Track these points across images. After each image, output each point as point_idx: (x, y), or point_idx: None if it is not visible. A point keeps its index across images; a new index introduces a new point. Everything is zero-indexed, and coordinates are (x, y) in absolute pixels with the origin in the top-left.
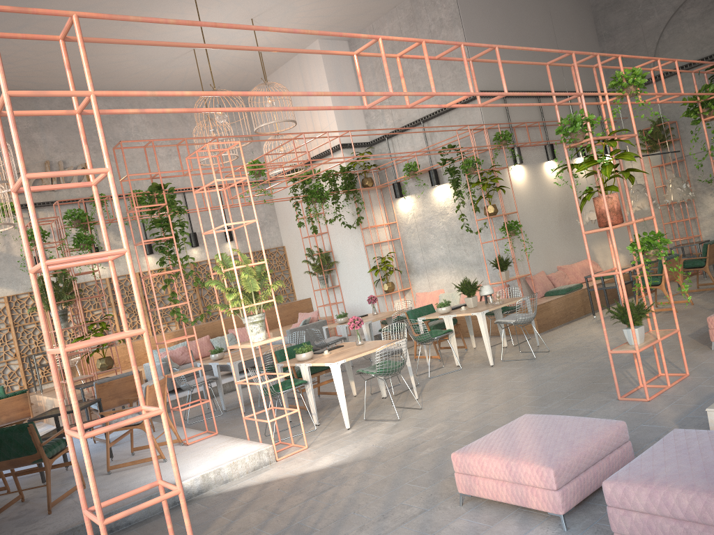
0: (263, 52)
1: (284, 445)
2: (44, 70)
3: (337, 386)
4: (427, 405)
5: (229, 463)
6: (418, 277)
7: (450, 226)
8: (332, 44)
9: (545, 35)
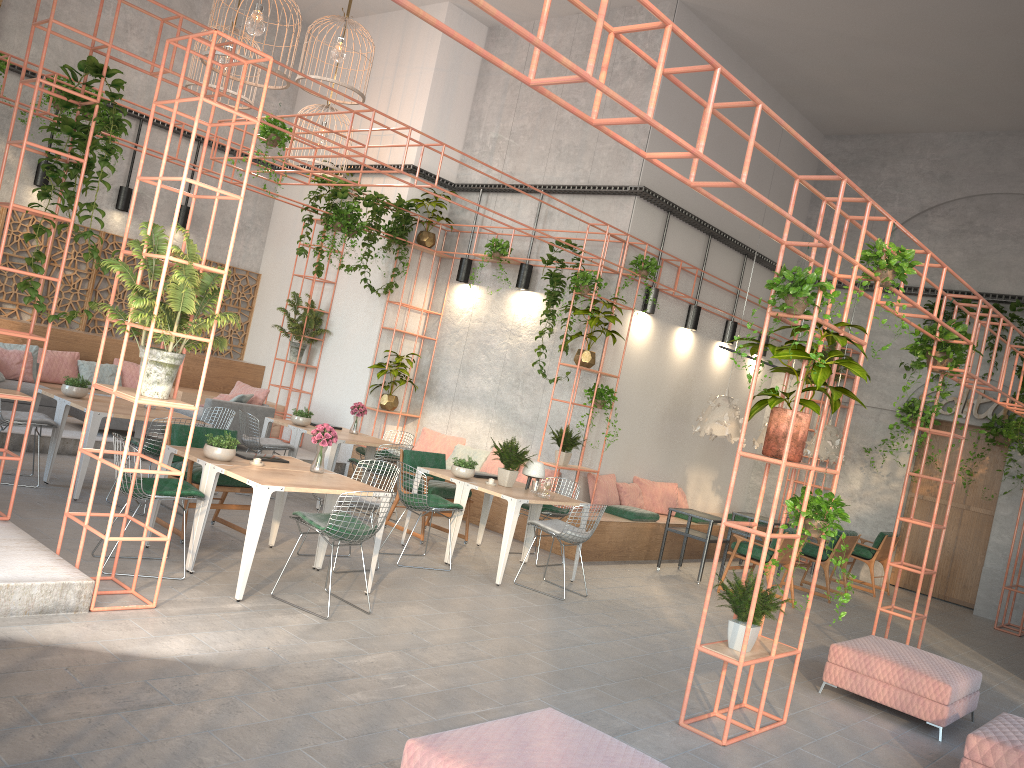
0: None
1: (116, 586)
2: None
3: (251, 524)
4: (381, 610)
5: None
6: (437, 407)
7: (515, 355)
8: (466, 21)
9: (753, 158)
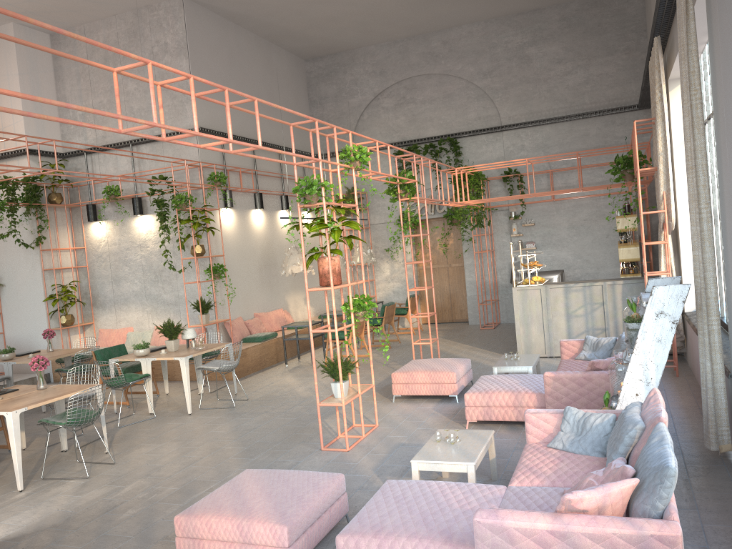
0: None
1: None
2: None
3: (12, 439)
4: (121, 458)
5: None
6: (104, 312)
7: (149, 260)
8: (31, 33)
9: (265, 87)
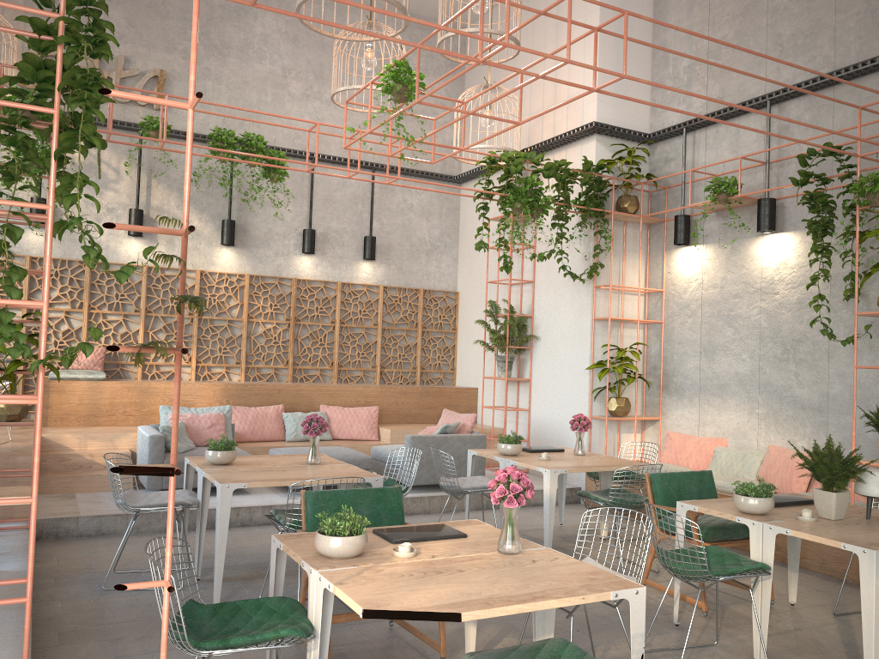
0: None
1: None
2: None
3: None
4: None
5: None
6: (680, 403)
7: (774, 320)
8: None
9: None
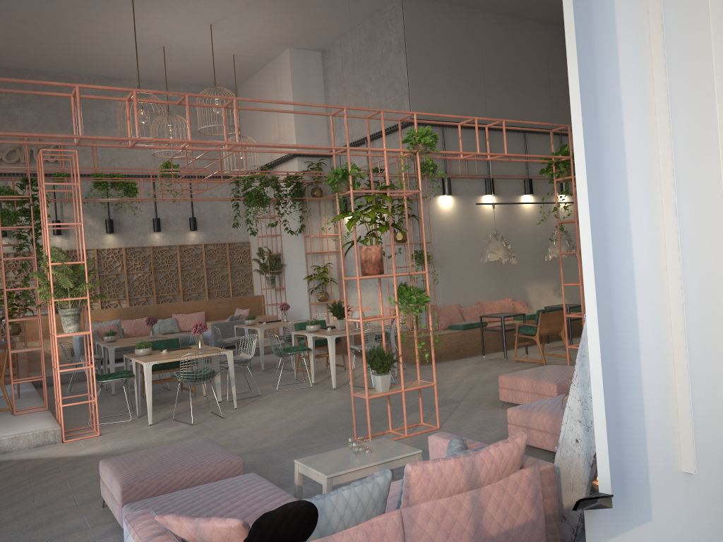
0: (237, 55)
1: (90, 429)
2: (24, 52)
3: (145, 384)
4: (234, 415)
5: (10, 437)
6: (353, 291)
7: None
8: (304, 54)
9: (508, 67)
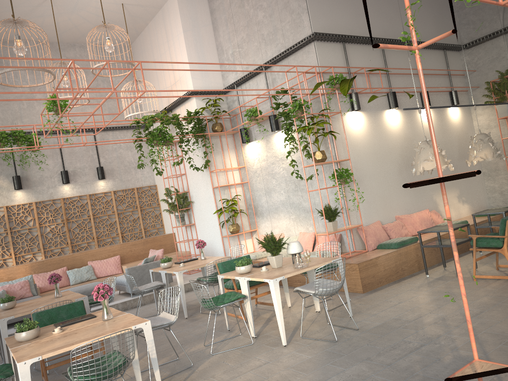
0: (126, 4)
1: None
2: None
3: None
4: None
5: None
6: (263, 220)
7: (289, 172)
8: None
9: None
